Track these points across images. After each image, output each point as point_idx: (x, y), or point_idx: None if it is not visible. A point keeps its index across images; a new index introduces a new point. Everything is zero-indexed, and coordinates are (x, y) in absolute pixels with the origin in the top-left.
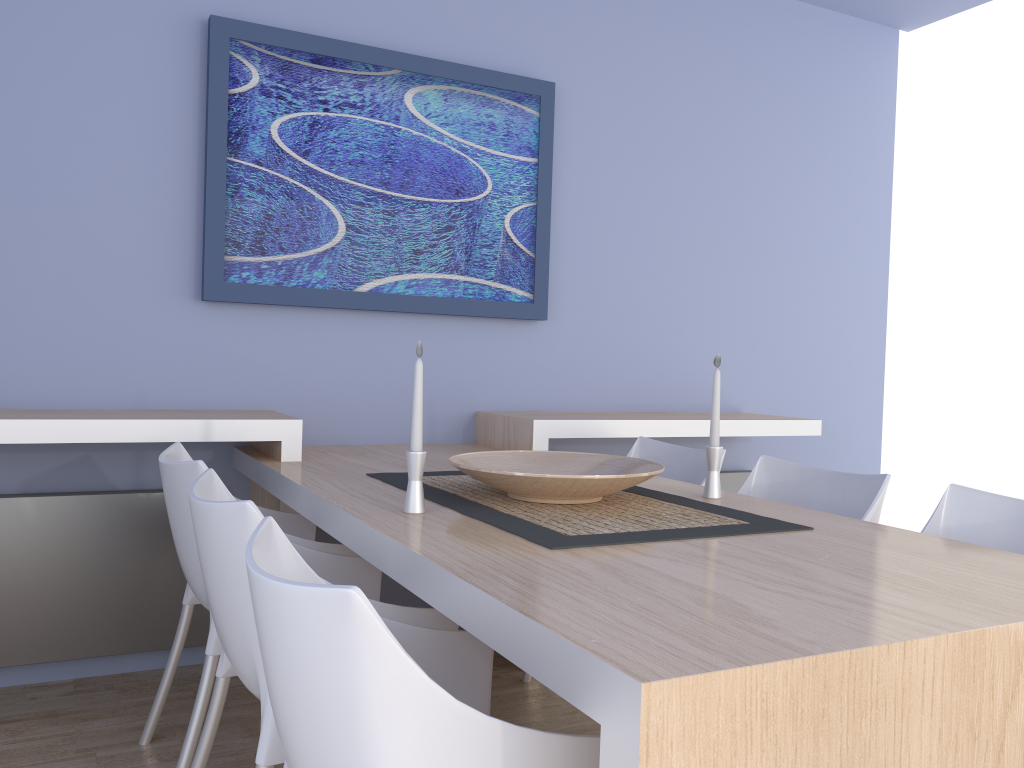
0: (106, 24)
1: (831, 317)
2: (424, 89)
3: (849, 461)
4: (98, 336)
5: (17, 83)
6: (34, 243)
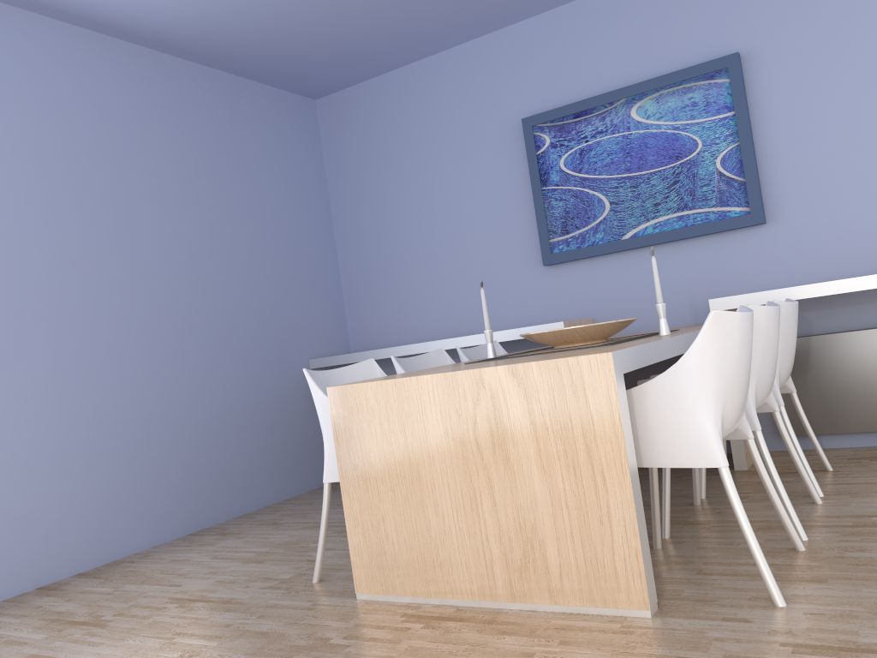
0: (485, 144)
1: None
2: (641, 102)
3: None
4: (507, 294)
5: (458, 187)
6: (476, 257)
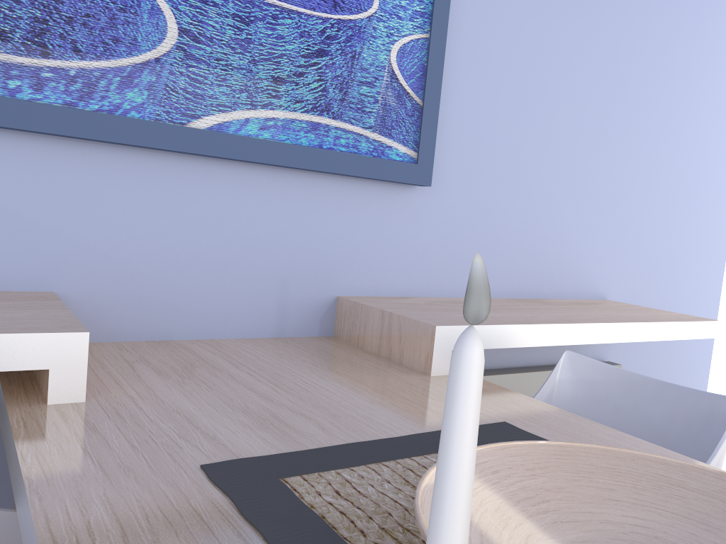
0: None
1: (691, 202)
2: None
3: (689, 349)
4: None
5: None
6: None
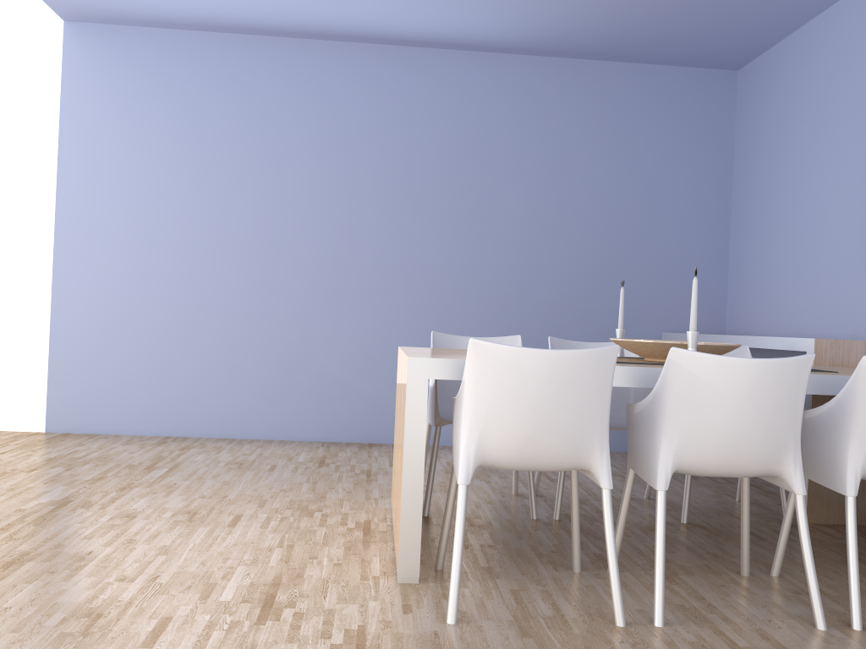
0: (850, 115)
1: None
2: None
3: None
4: (841, 297)
5: (821, 166)
6: (823, 249)
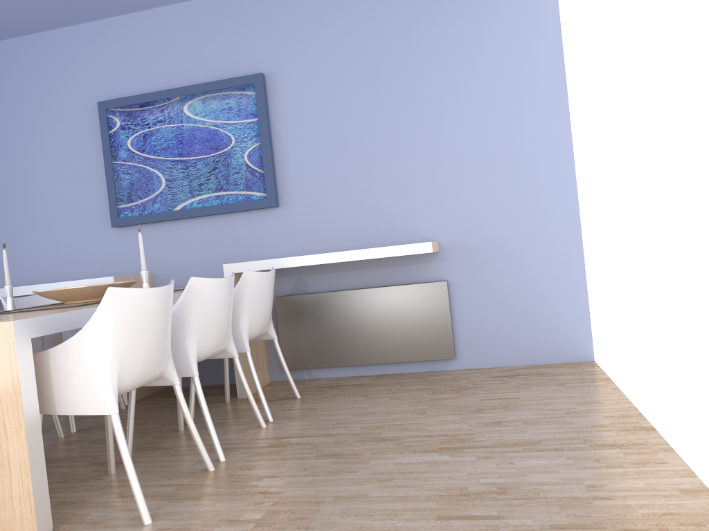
0: (69, 119)
1: (512, 162)
2: (192, 101)
3: (548, 266)
4: (83, 249)
5: (44, 154)
6: (58, 215)
